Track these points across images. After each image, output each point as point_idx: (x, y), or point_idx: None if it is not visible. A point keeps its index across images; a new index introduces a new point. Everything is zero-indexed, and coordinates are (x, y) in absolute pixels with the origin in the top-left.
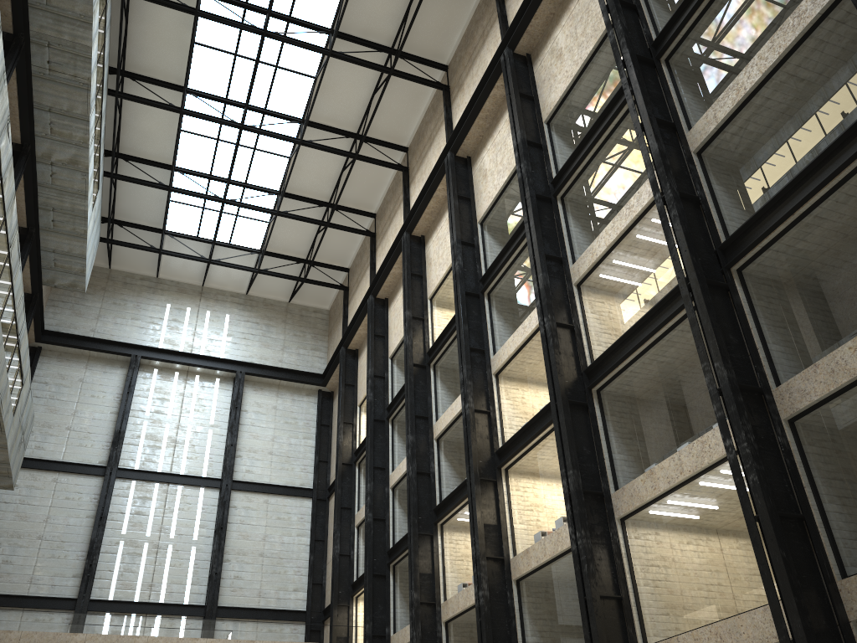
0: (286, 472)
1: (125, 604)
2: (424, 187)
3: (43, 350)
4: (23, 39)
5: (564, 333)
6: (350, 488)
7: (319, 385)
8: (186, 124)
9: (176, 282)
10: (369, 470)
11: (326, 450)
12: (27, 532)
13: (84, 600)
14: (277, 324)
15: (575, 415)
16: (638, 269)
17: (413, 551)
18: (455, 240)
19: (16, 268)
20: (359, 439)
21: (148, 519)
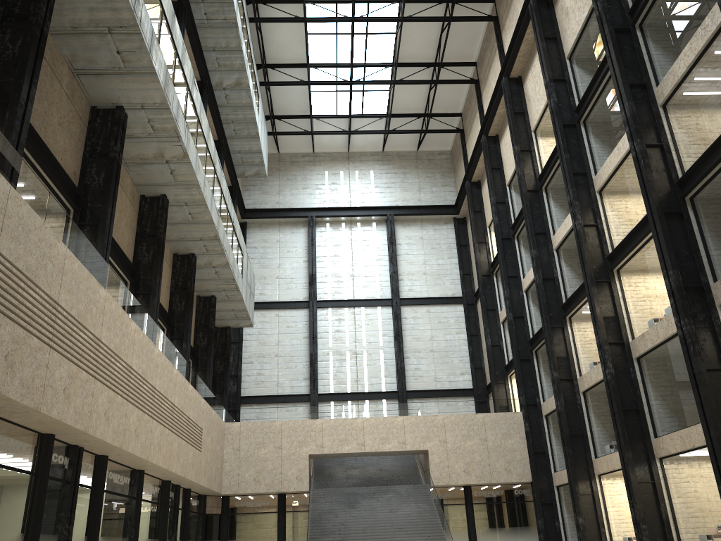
0: (439, 287)
1: (342, 394)
2: (514, 33)
3: (248, 224)
4: (185, 3)
5: (654, 152)
6: (491, 294)
7: (453, 214)
8: (310, 28)
9: (328, 153)
10: (504, 279)
11: (468, 265)
12: (267, 353)
13: (315, 395)
14: (411, 171)
15: (671, 223)
16: (719, 84)
17: (549, 341)
18: (547, 80)
19: (221, 177)
20: (492, 254)
21: (345, 334)
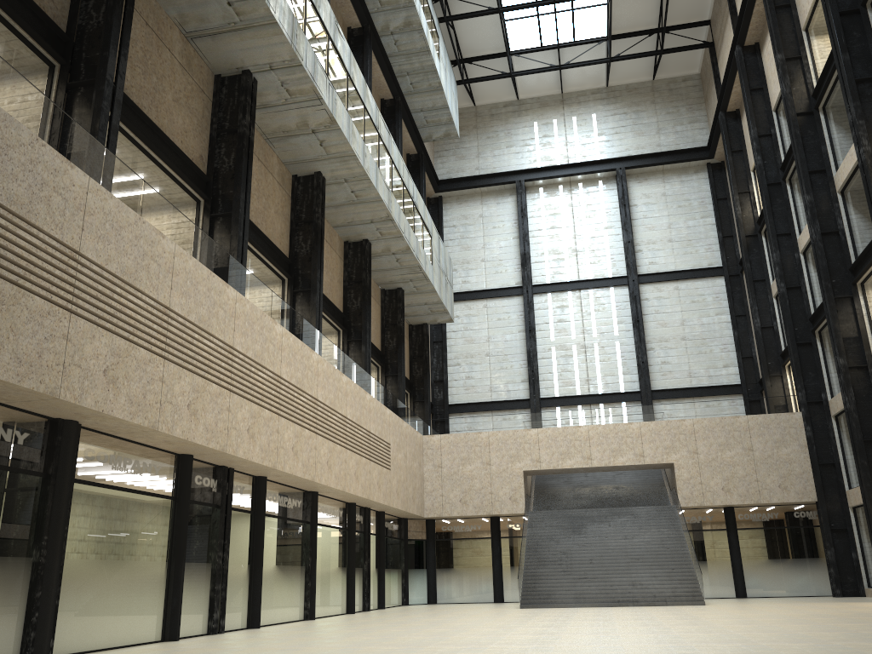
0: (690, 256)
1: (570, 398)
2: None
3: (444, 198)
4: None
5: None
6: (759, 260)
7: (705, 159)
8: None
9: (536, 98)
10: (772, 239)
11: (729, 225)
12: (476, 352)
13: (535, 400)
14: (646, 108)
15: None
16: None
17: (831, 317)
18: None
19: (389, 144)
20: (759, 207)
21: (570, 324)
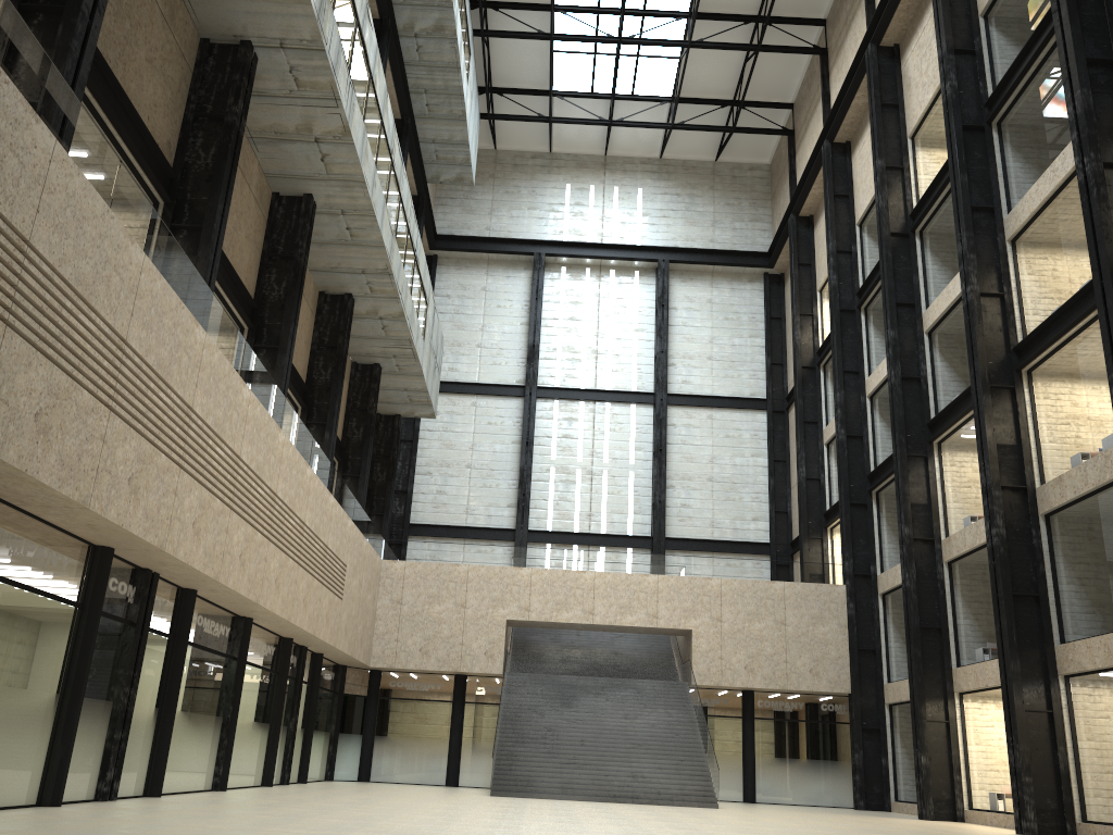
0: (731, 380)
1: (565, 535)
2: None
3: (439, 258)
4: None
5: None
6: (814, 397)
7: (764, 267)
8: None
9: (573, 155)
10: (837, 375)
11: (780, 350)
12: (455, 461)
13: (523, 531)
14: (703, 193)
15: None
16: None
17: (901, 477)
18: (945, 50)
19: (401, 176)
20: (822, 335)
21: (577, 443)
